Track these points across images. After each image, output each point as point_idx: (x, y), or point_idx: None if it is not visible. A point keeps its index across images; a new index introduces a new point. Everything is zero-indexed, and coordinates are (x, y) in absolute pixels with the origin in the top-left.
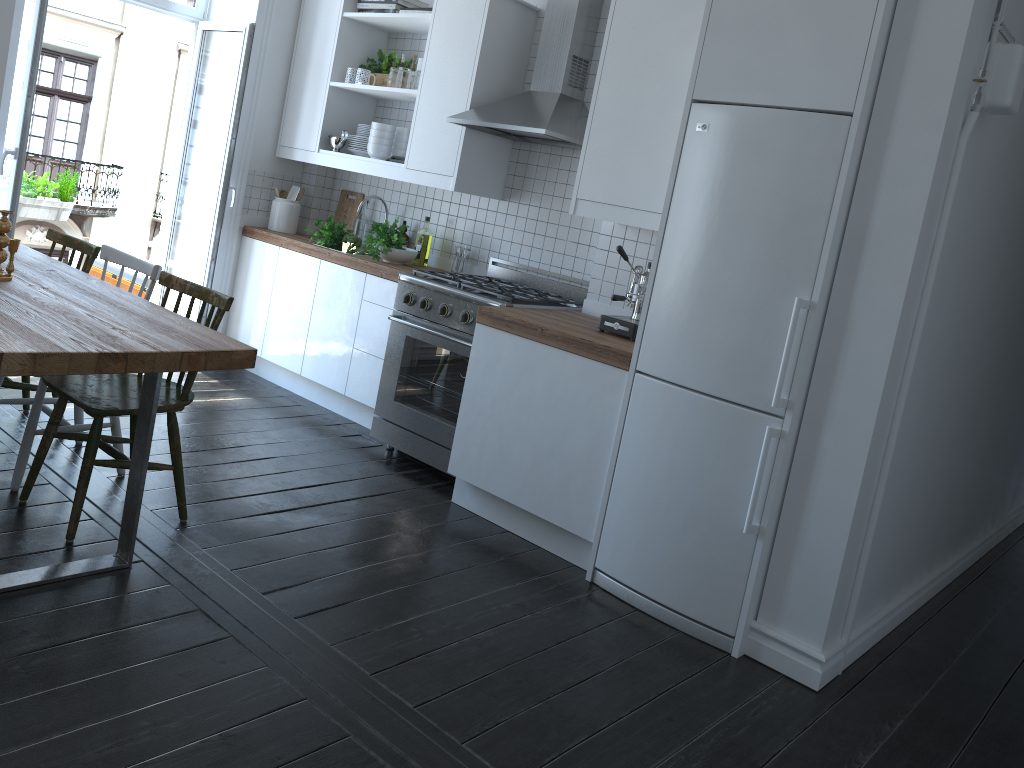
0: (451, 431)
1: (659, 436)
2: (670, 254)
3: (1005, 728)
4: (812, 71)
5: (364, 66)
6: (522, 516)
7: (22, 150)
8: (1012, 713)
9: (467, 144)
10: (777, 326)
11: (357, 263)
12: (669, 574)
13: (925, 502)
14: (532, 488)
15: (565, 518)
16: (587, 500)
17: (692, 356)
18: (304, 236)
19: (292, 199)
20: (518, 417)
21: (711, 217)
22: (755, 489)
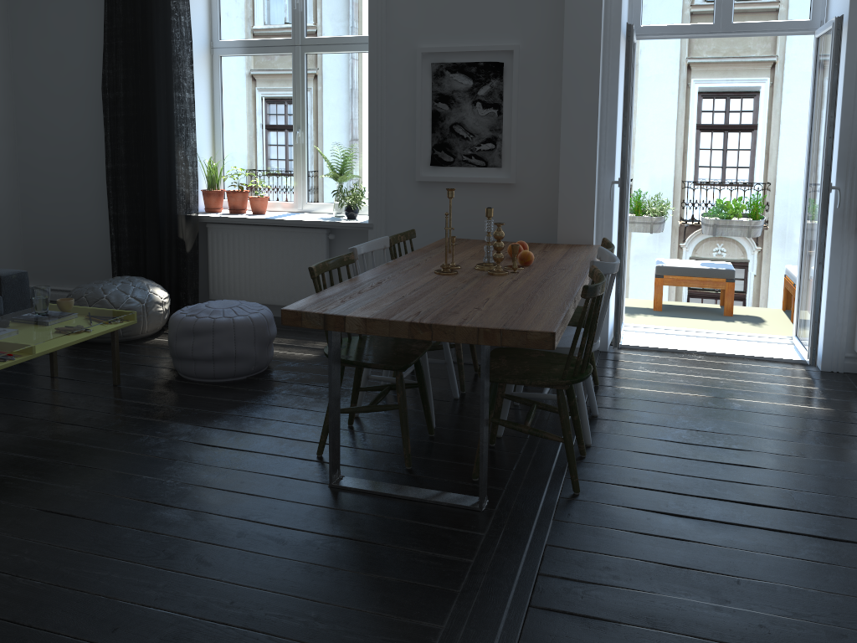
0: None
1: None
2: None
3: None
4: None
5: None
6: None
7: (623, 179)
8: None
9: None
10: None
11: None
12: None
13: None
14: None
15: None
16: None
17: None
18: None
19: None
20: None
21: None
22: None
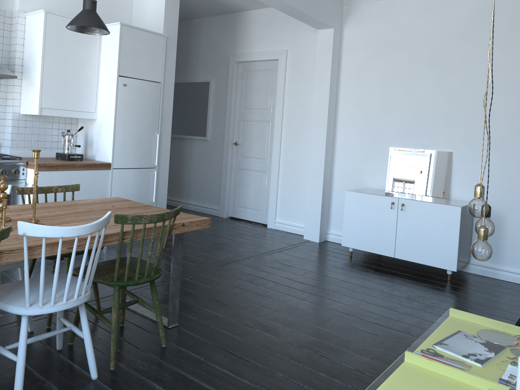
0: None
1: (126, 186)
2: (120, 127)
3: None
4: (151, 70)
5: None
6: None
7: None
8: None
9: None
10: (152, 143)
11: None
12: None
13: None
14: None
15: None
16: None
17: (132, 158)
18: None
19: None
20: None
21: (132, 114)
22: (155, 189)
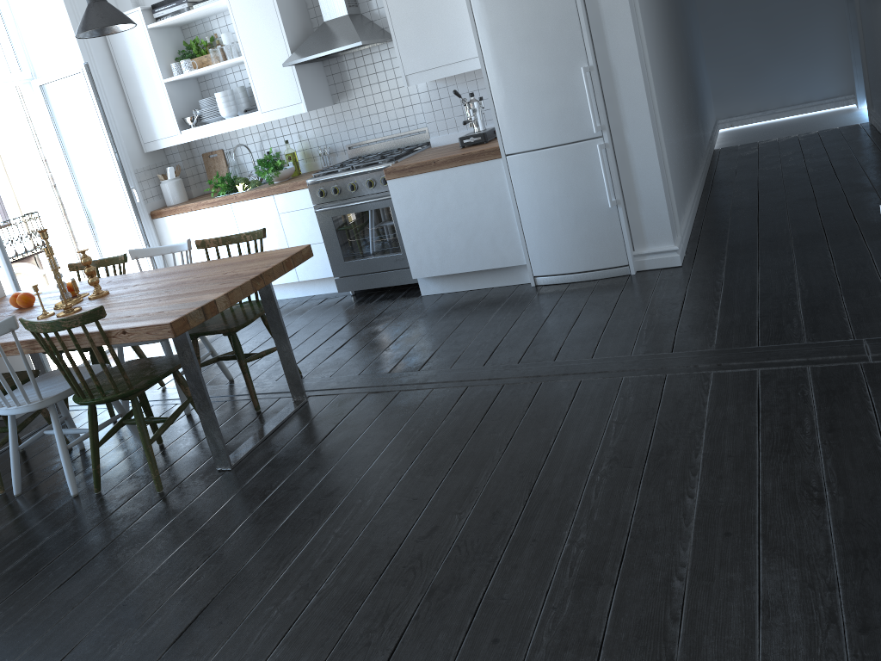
0: (396, 258)
1: (538, 183)
2: (495, 78)
3: (770, 235)
4: None
5: (178, 58)
6: (473, 277)
7: None
8: (768, 228)
9: (300, 76)
10: (577, 89)
11: (262, 192)
12: (579, 253)
13: (677, 152)
14: (474, 256)
15: (503, 261)
16: (511, 243)
17: (536, 129)
18: (196, 198)
19: (172, 177)
20: (444, 221)
21: (511, 46)
22: (606, 181)
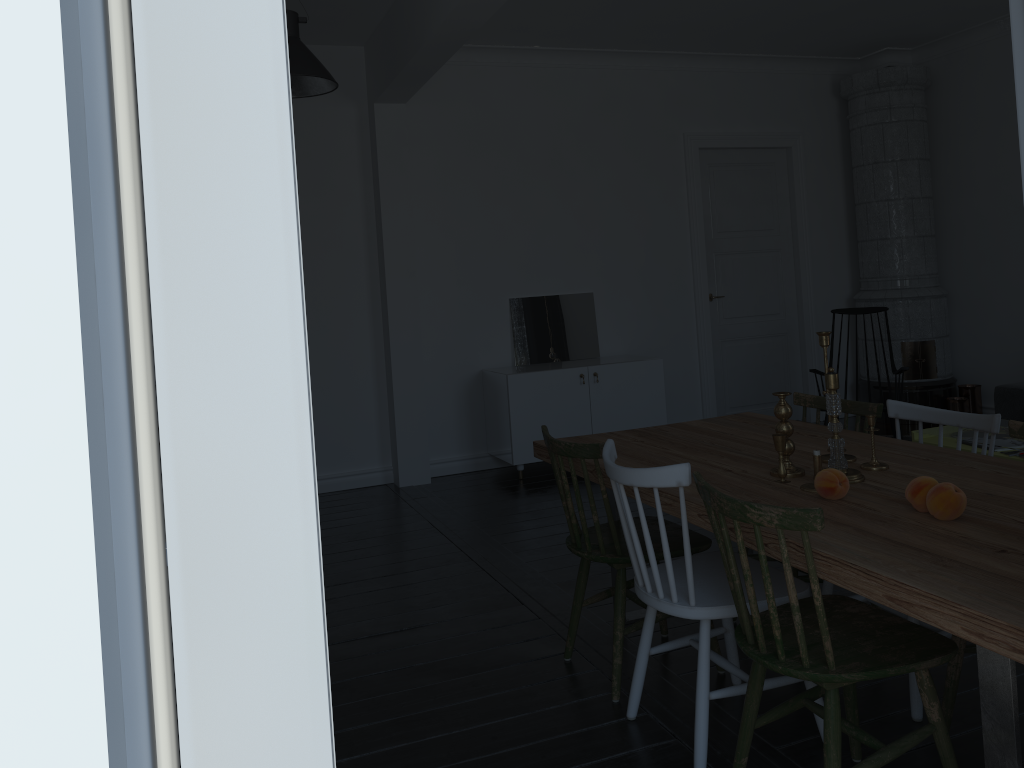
0: None
1: None
2: None
3: None
4: None
5: None
6: None
7: None
8: None
9: None
10: None
11: None
12: None
13: None
14: None
15: None
16: None
17: None
18: None
19: None
20: None
21: None
22: None
